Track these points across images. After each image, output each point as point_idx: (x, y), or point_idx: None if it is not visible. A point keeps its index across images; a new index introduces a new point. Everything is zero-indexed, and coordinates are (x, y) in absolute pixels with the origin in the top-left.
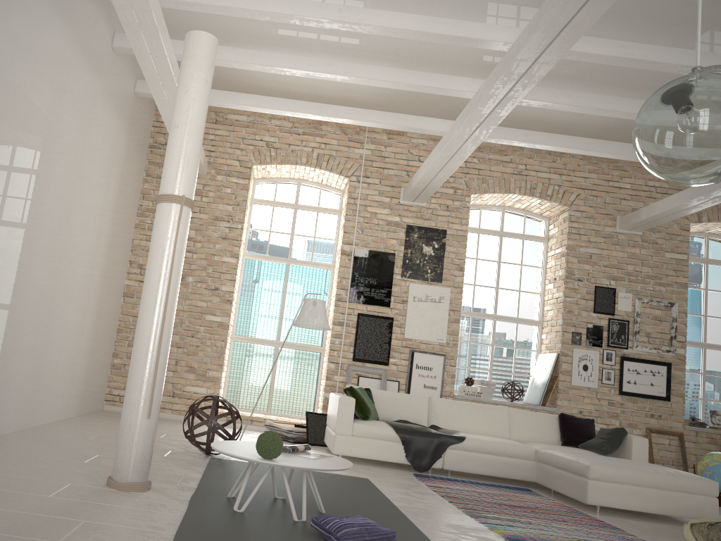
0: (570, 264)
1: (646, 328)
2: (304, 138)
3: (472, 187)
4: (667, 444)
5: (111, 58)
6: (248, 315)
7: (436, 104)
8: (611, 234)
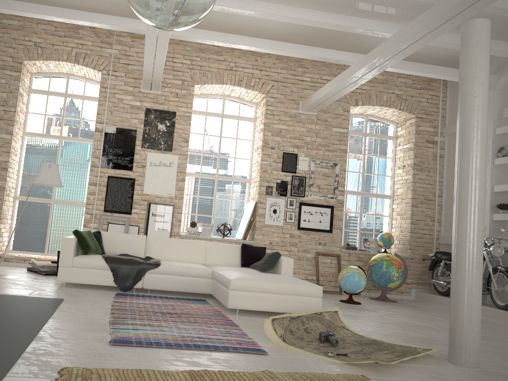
0: (266, 137)
1: (317, 182)
2: (65, 40)
3: (196, 79)
4: (329, 262)
5: None
6: (28, 180)
7: None
8: (295, 115)
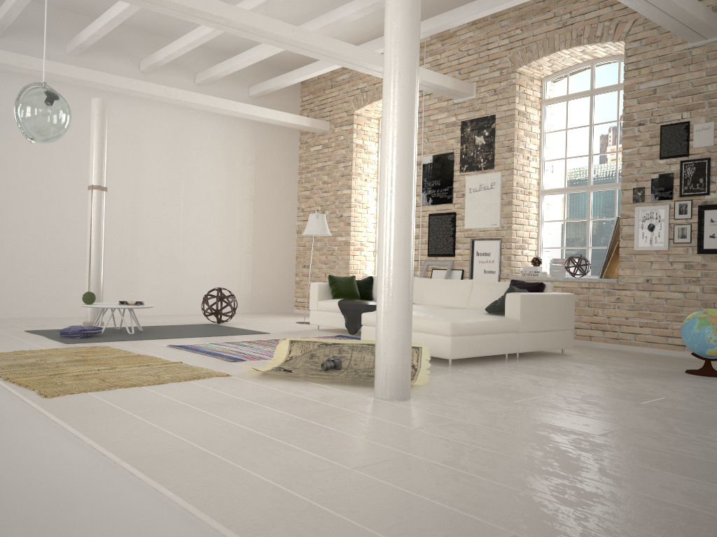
0: (628, 109)
1: None
2: None
3: (517, 60)
4: None
5: (198, 90)
6: None
7: (448, 1)
8: (681, 54)
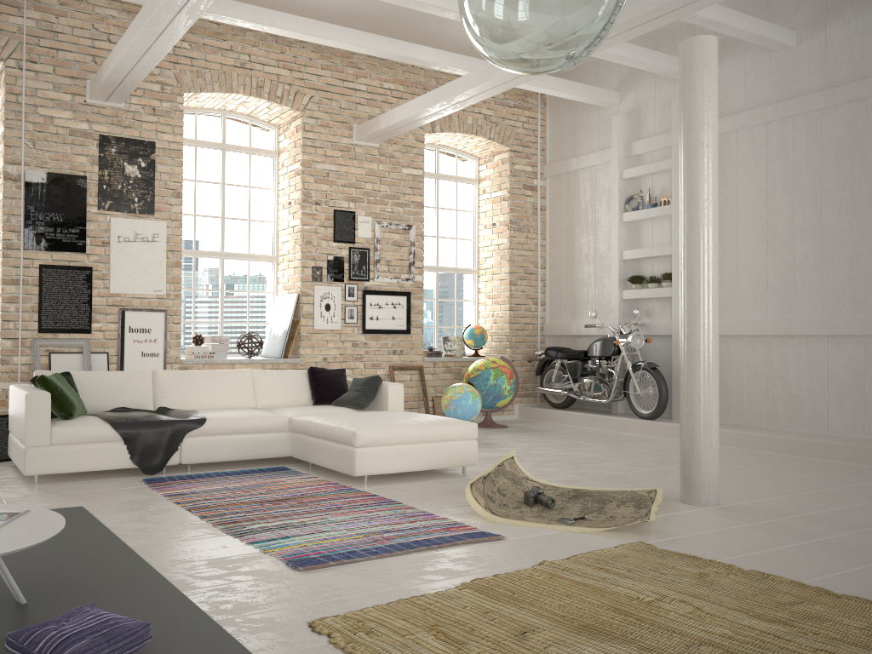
0: (307, 184)
1: (386, 256)
2: None
3: (185, 82)
4: (409, 380)
5: None
6: None
7: None
8: (348, 147)
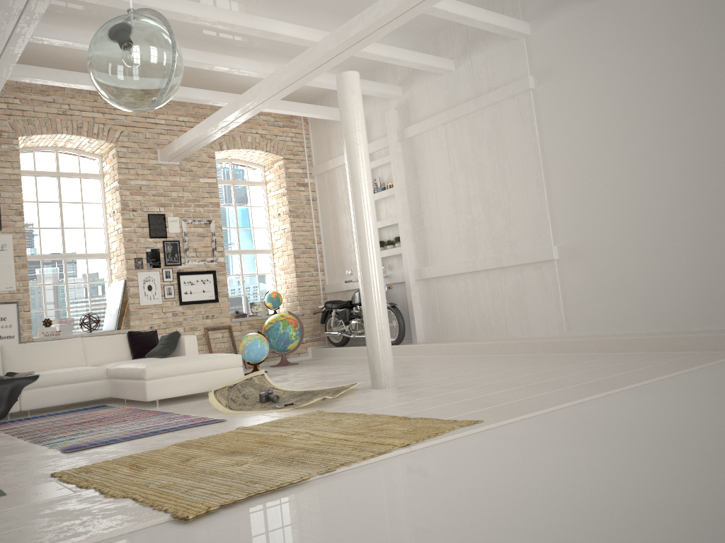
0: (124, 197)
1: (193, 245)
2: None
3: (19, 129)
4: (221, 337)
5: None
6: None
7: None
8: (155, 166)
